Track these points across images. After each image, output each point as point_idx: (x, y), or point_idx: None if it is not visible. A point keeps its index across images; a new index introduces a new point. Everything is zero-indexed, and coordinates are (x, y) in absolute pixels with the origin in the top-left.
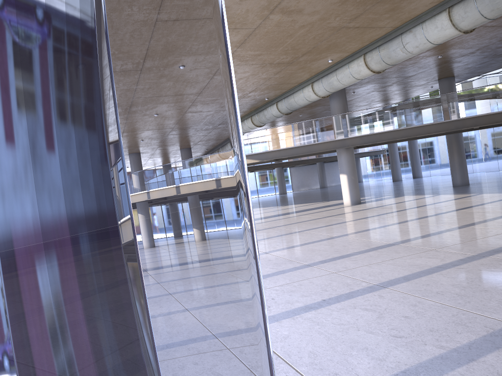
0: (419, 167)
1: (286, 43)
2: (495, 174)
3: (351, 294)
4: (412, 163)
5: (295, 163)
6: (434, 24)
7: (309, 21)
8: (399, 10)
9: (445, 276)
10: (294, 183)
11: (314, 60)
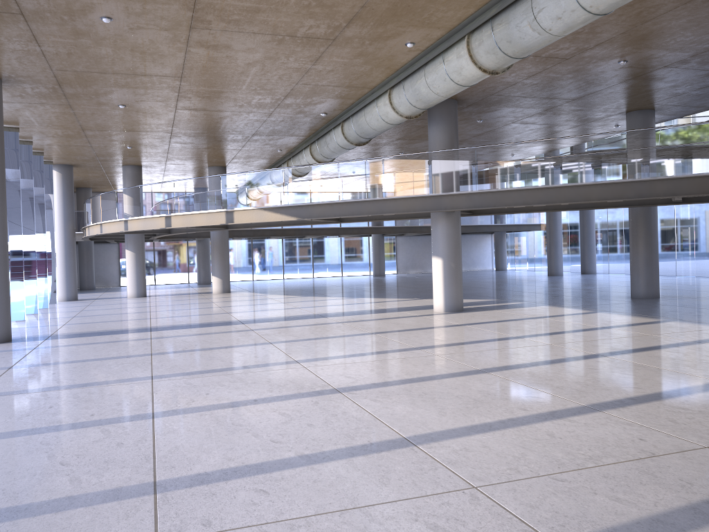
0: (592, 257)
1: None
2: None
3: None
4: (582, 250)
5: (399, 230)
6: None
7: None
8: None
9: None
10: (400, 261)
11: (378, 39)
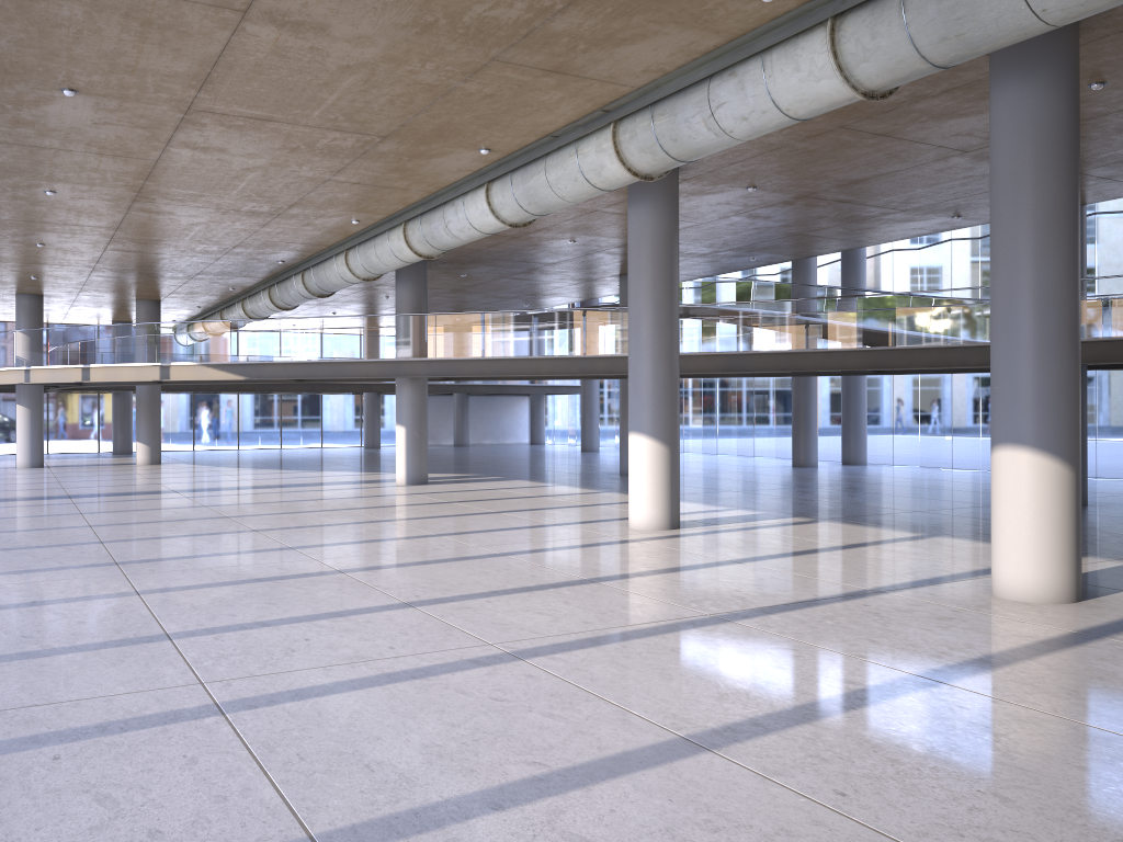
0: None
1: (237, 186)
2: (732, 462)
3: (81, 598)
4: None
5: None
6: (474, 202)
7: (253, 164)
8: (409, 171)
9: (236, 589)
10: None
11: (323, 216)
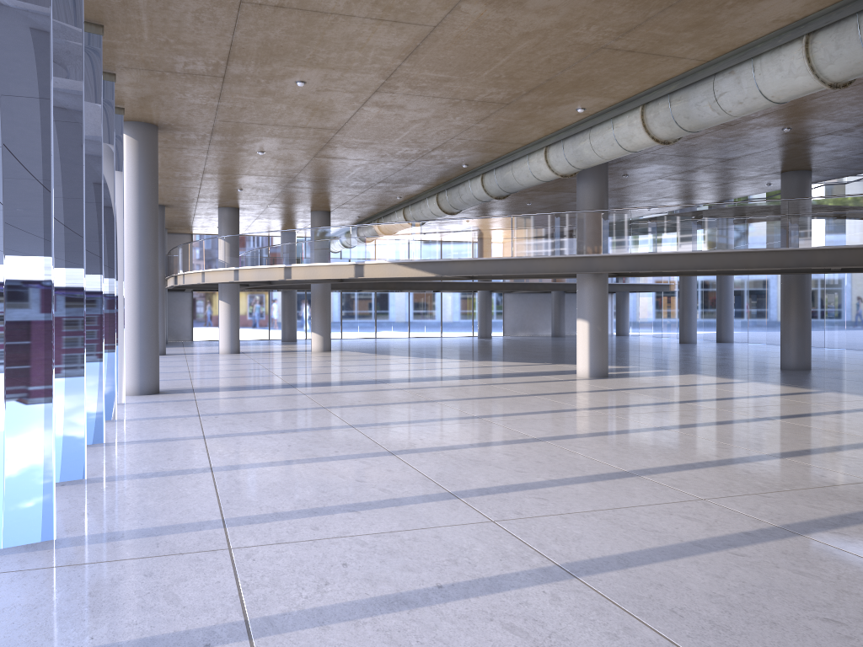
0: (730, 323)
1: (495, 64)
2: (862, 356)
3: (499, 581)
4: (719, 316)
5: (512, 286)
6: (776, 64)
7: (539, 25)
8: (712, 26)
9: (703, 569)
10: (508, 322)
11: (551, 104)
